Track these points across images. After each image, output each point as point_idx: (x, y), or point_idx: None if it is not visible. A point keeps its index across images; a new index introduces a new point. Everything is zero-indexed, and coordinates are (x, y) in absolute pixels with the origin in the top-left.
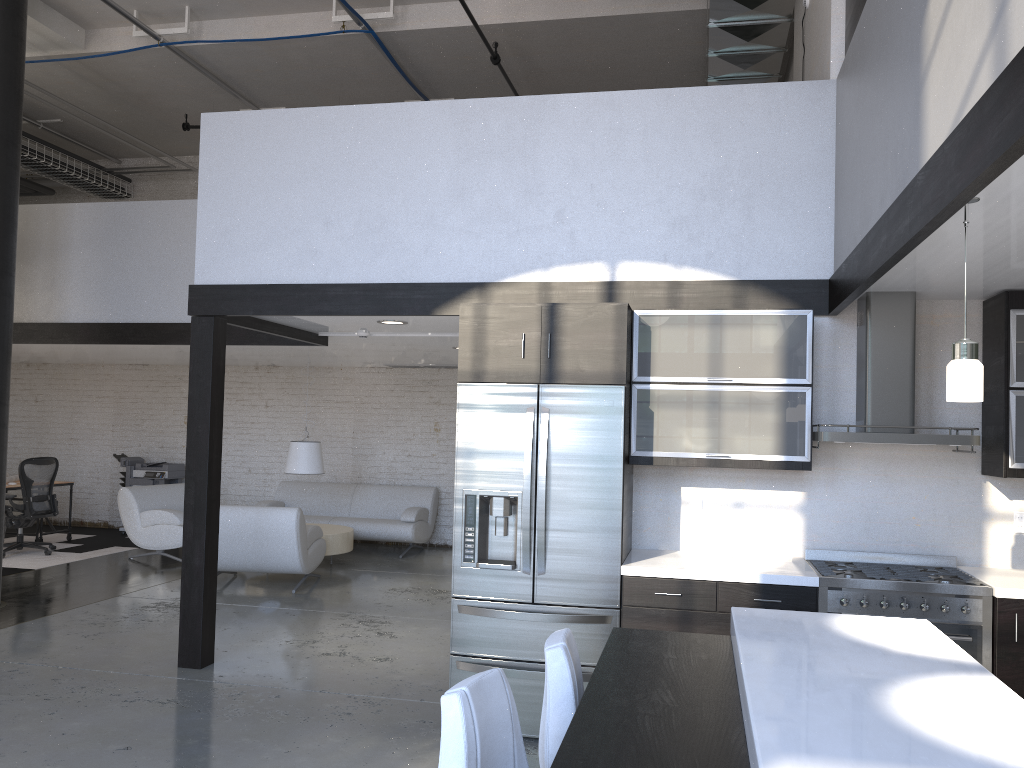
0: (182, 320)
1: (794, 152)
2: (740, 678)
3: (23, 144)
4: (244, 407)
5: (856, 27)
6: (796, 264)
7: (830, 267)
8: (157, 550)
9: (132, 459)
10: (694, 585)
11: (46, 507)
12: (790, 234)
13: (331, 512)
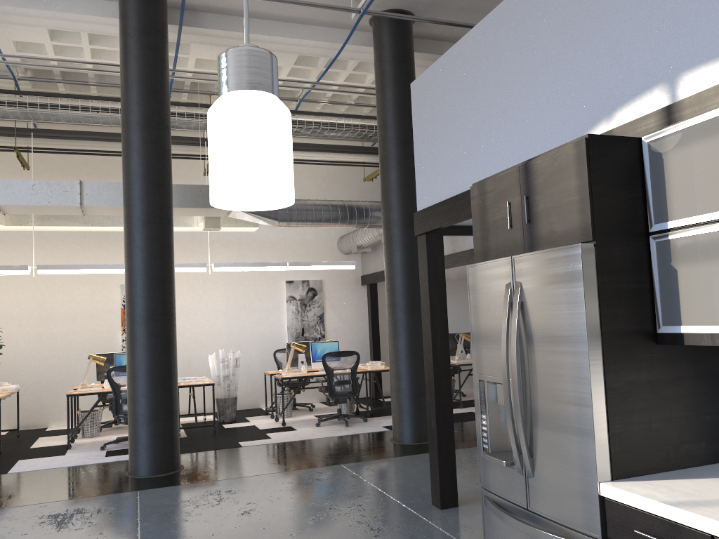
0: None
1: None
2: None
3: None
4: None
5: None
6: None
7: None
8: None
9: None
10: (682, 532)
11: None
12: None
13: None
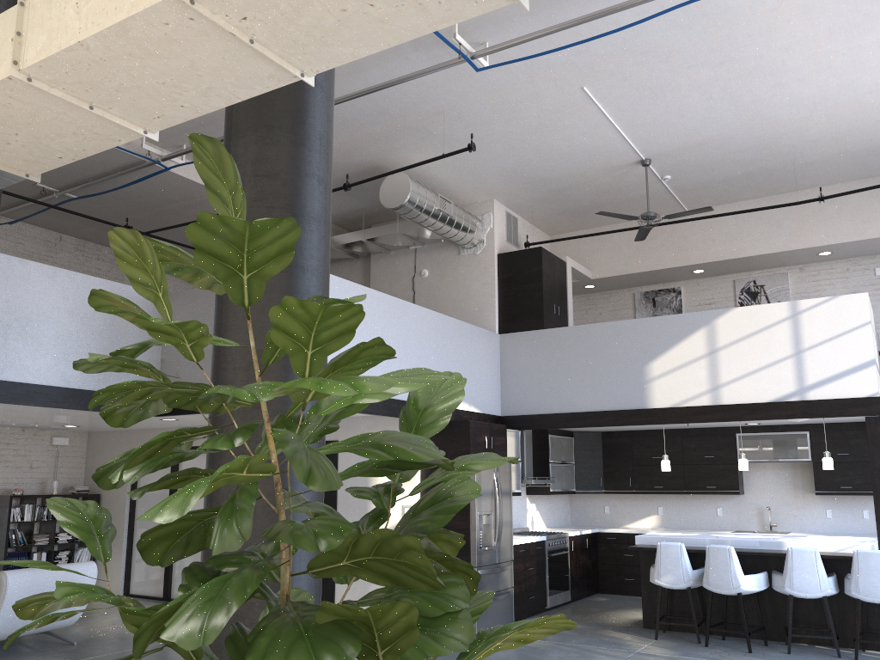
0: (31, 380)
1: (492, 361)
2: (706, 541)
3: None
4: None
5: (543, 329)
6: (494, 408)
7: (500, 410)
8: None
9: None
10: (525, 545)
11: None
12: (492, 395)
13: None
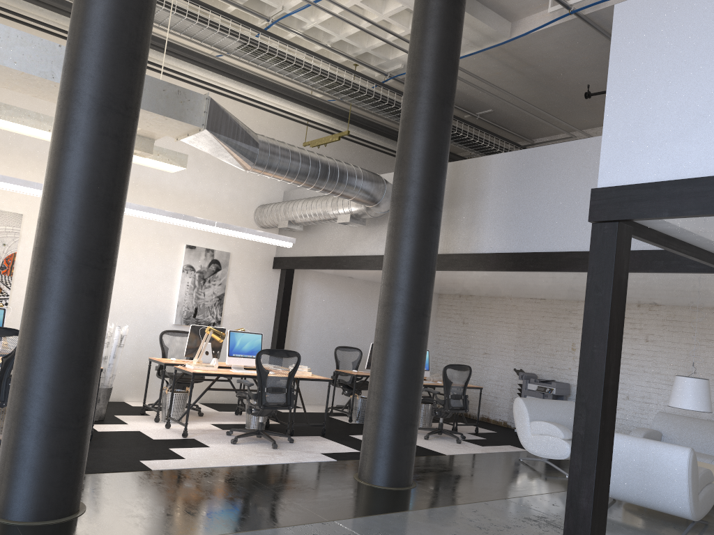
0: (577, 249)
1: None
2: None
3: (464, 129)
4: (625, 340)
5: None
6: None
7: None
8: (542, 457)
9: (527, 374)
10: None
11: (460, 404)
12: None
13: (711, 451)
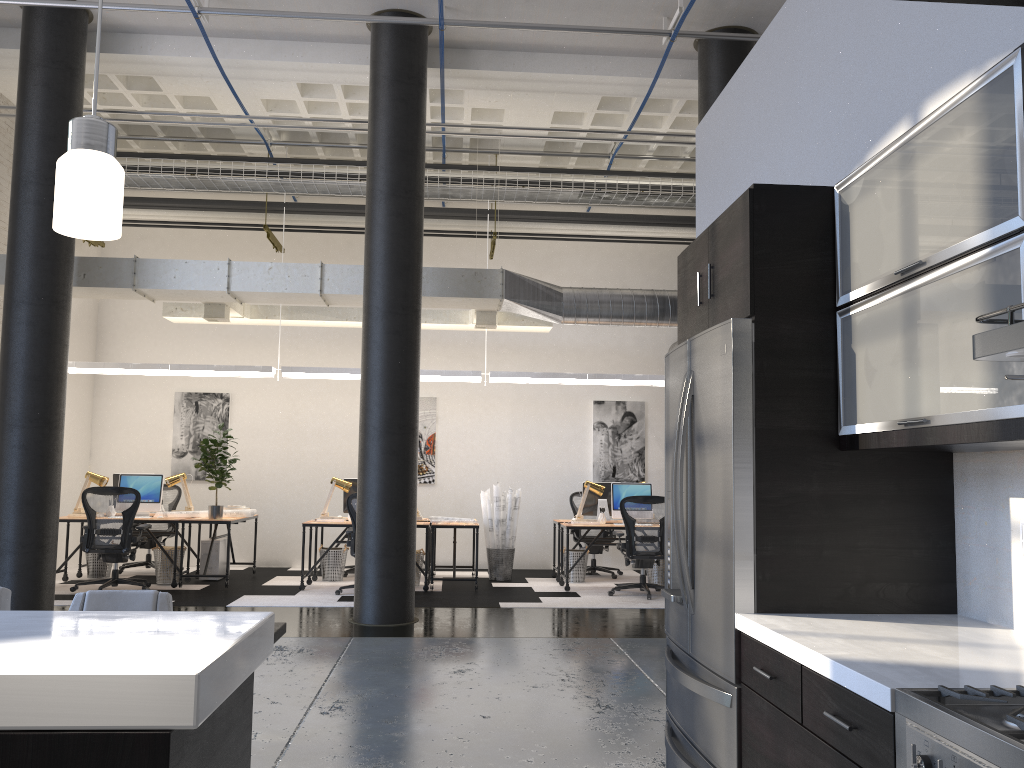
0: None
1: None
2: None
3: None
4: None
5: None
6: None
7: None
8: None
9: None
10: (784, 665)
11: None
12: None
13: None
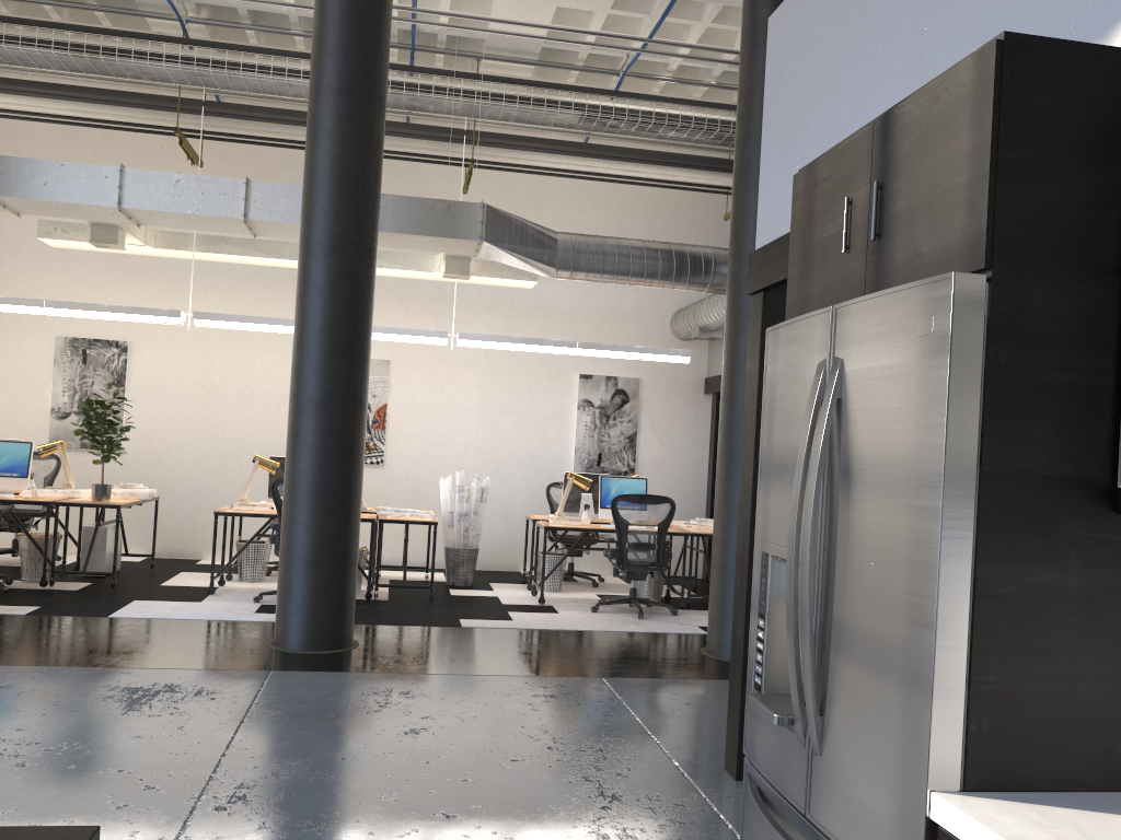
0: None
1: None
2: None
3: None
4: None
5: None
6: None
7: None
8: None
9: None
10: None
11: None
12: None
13: None
